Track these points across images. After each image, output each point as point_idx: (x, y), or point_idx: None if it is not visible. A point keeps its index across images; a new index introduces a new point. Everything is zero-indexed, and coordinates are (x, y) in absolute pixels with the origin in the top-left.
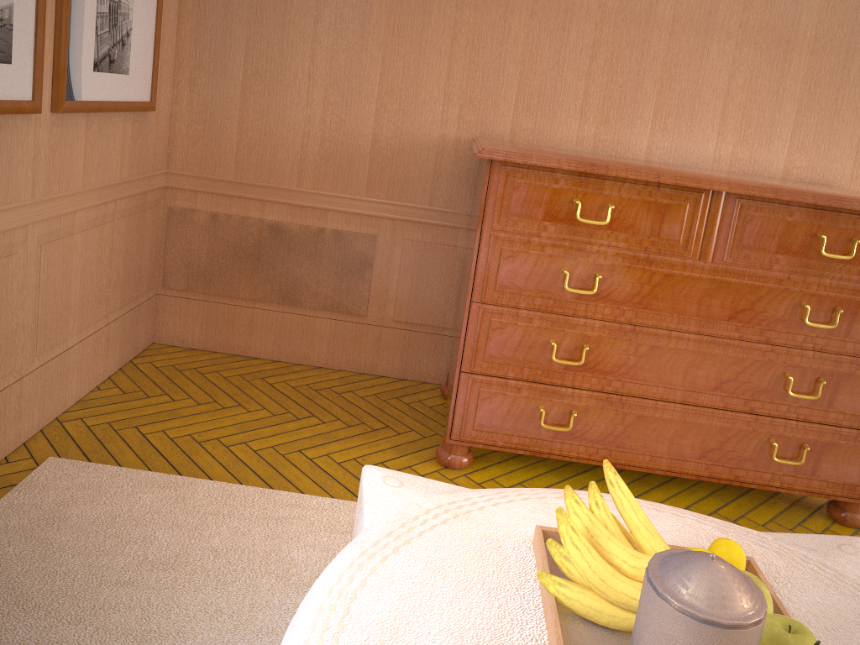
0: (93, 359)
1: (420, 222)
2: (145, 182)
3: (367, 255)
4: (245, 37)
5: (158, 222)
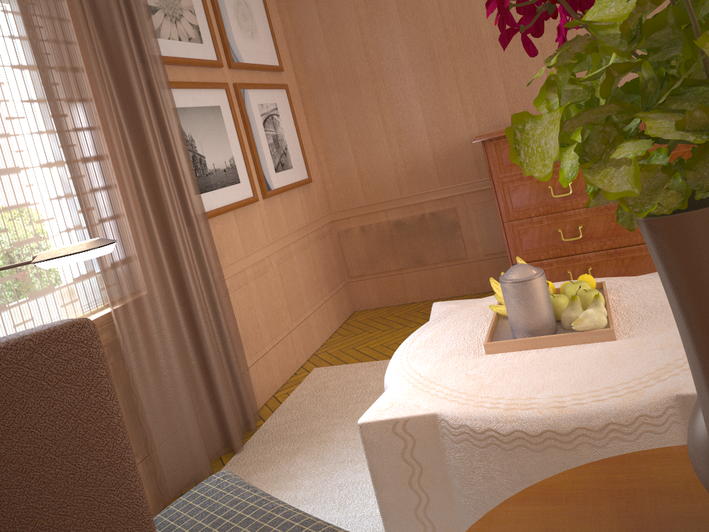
0: (323, 321)
1: (477, 190)
2: (320, 221)
3: (454, 221)
4: (345, 124)
5: (334, 242)
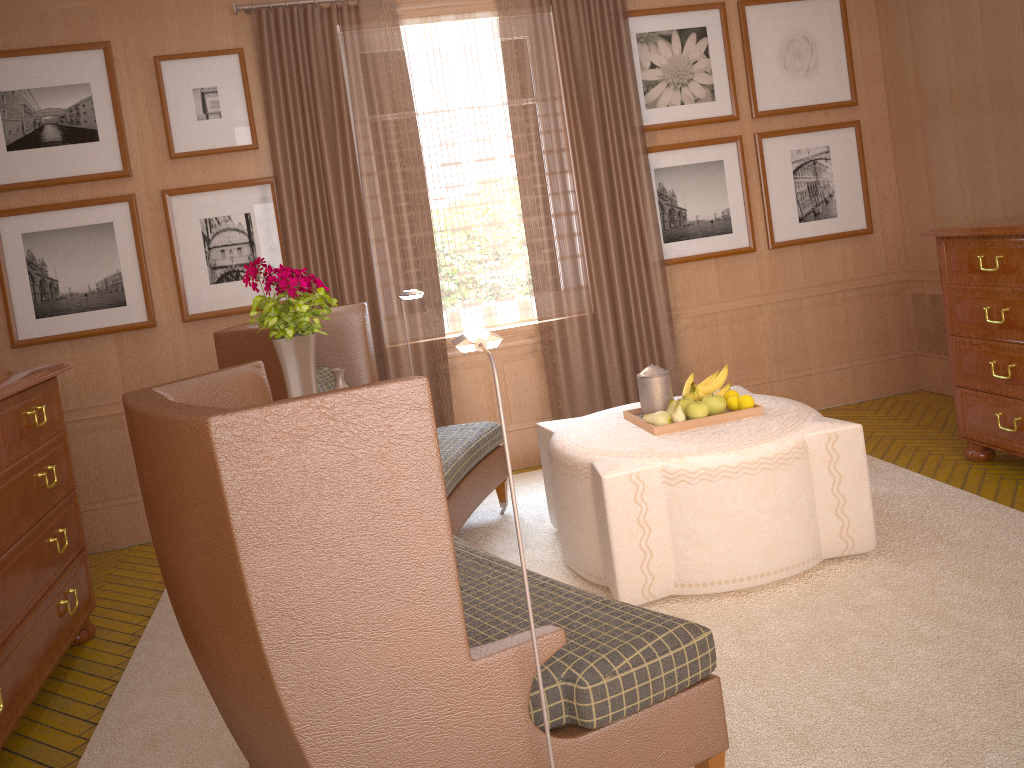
0: (839, 385)
1: None
2: (878, 278)
3: None
4: (925, 171)
5: (905, 304)
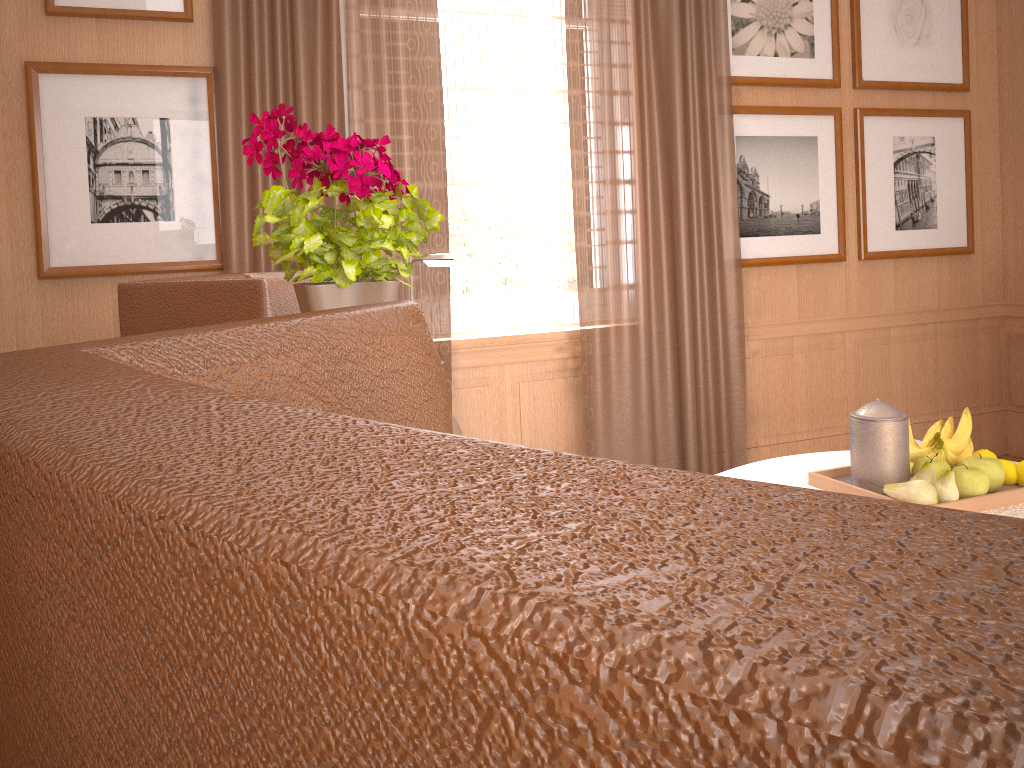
0: None
1: None
2: (973, 311)
3: None
4: None
5: (998, 347)
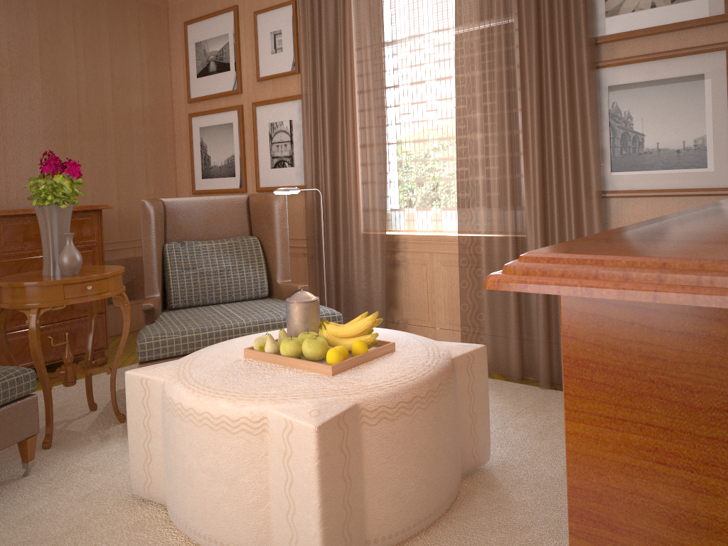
0: None
1: None
2: None
3: None
4: None
5: None
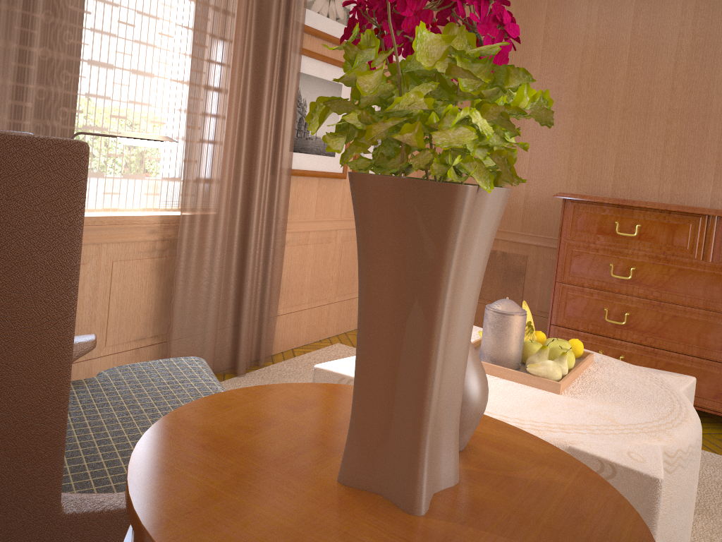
0: None
1: (554, 247)
2: None
3: (521, 268)
4: None
5: None
